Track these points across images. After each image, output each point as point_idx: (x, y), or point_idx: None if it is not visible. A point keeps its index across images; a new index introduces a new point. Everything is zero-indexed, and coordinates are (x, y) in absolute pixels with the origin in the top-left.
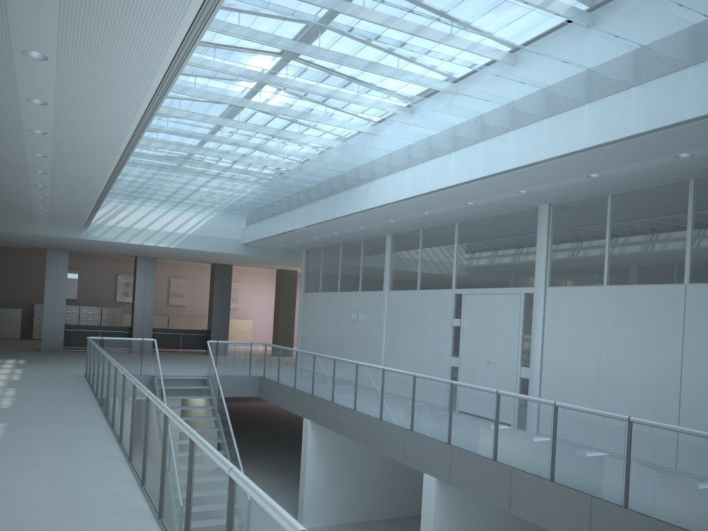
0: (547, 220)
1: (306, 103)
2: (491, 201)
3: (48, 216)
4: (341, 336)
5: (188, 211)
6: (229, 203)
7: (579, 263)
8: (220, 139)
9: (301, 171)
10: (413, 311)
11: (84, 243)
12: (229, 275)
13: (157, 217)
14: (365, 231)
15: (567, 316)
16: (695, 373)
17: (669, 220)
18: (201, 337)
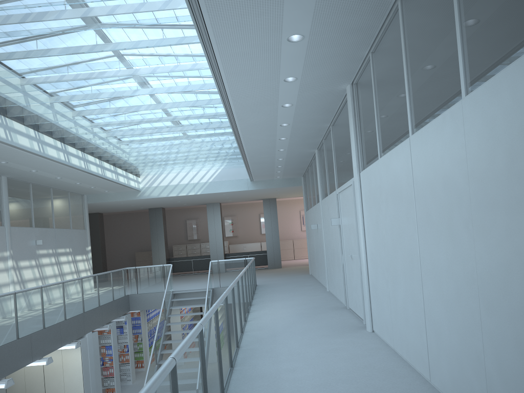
0: (352, 102)
1: (60, 59)
2: (296, 98)
3: (100, 188)
4: (316, 244)
5: (192, 165)
6: (201, 153)
7: (369, 140)
8: (73, 108)
9: (178, 115)
10: (328, 216)
11: (151, 201)
12: (274, 206)
13: (185, 174)
14: (294, 152)
15: (369, 200)
16: (426, 253)
17: (396, 62)
18: (263, 256)
